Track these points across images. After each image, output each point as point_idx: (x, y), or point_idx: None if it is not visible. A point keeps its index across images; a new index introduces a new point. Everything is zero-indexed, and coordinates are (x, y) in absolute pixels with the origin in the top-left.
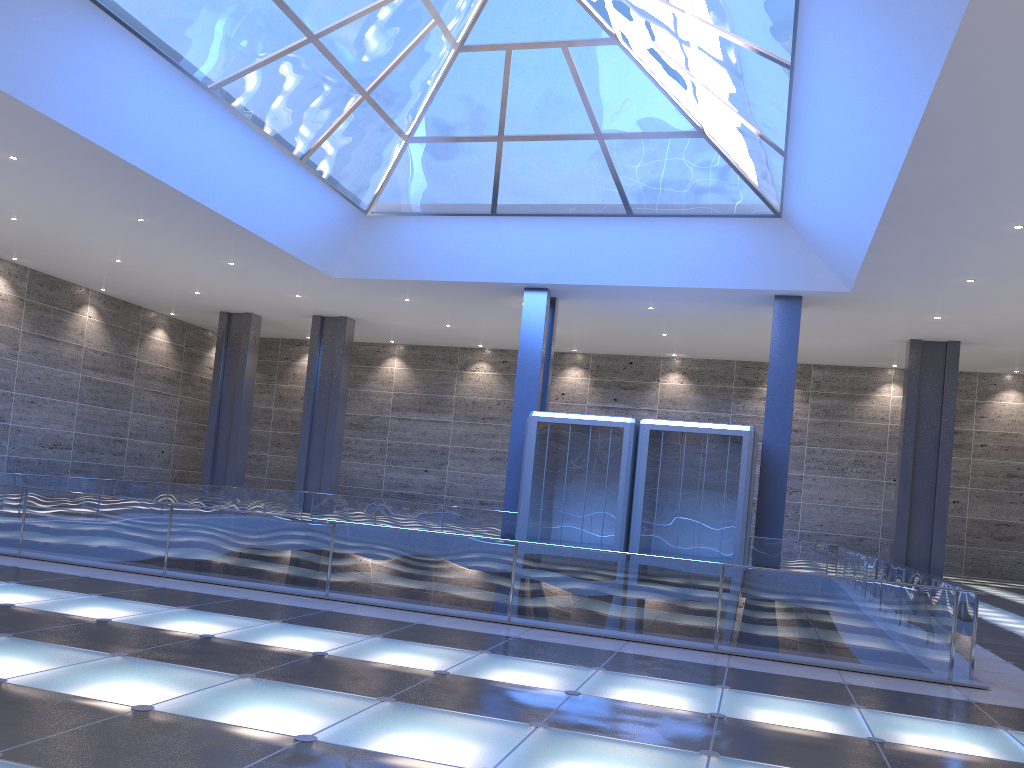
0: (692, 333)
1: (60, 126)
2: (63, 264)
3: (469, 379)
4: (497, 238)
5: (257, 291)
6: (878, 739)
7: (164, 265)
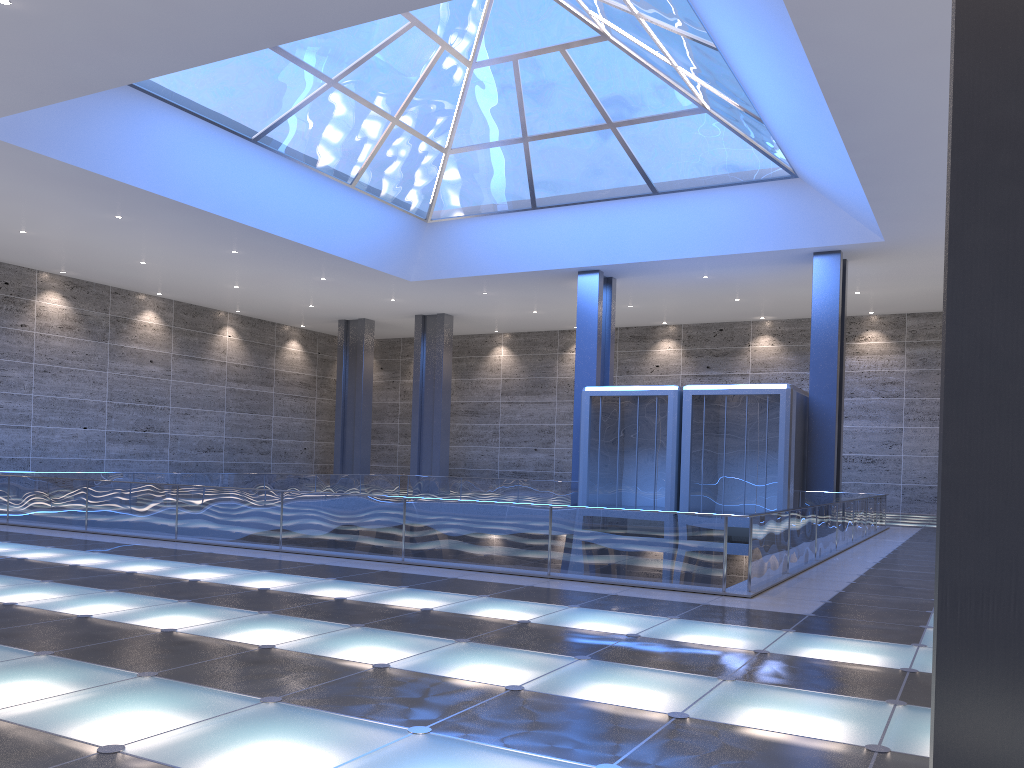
0: (763, 296)
1: (139, 189)
2: (197, 294)
3: (569, 360)
4: (542, 229)
5: (358, 299)
6: (526, 621)
7: (273, 286)
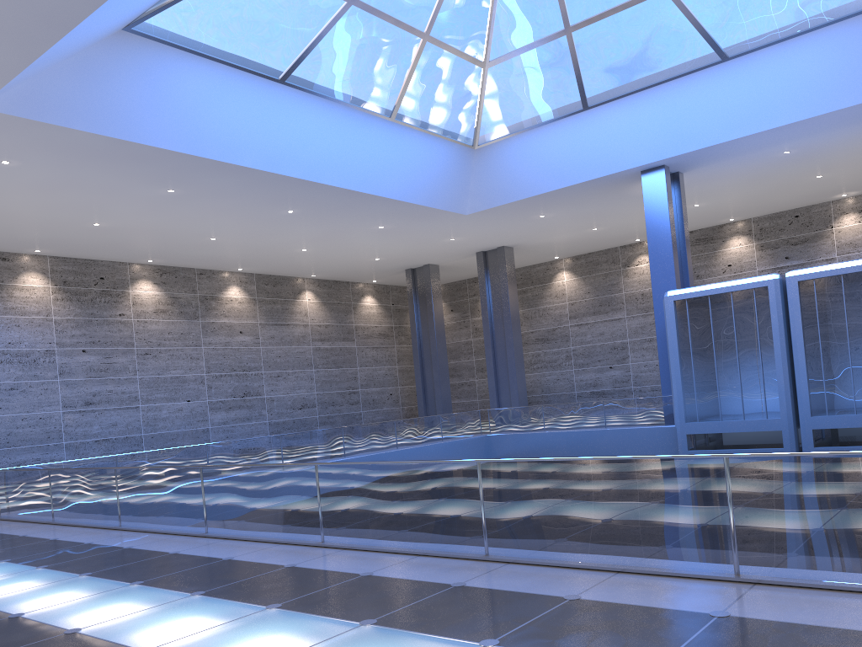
0: (851, 166)
1: (175, 153)
2: (272, 264)
3: (634, 274)
4: (597, 131)
5: (418, 244)
6: None
7: (336, 243)
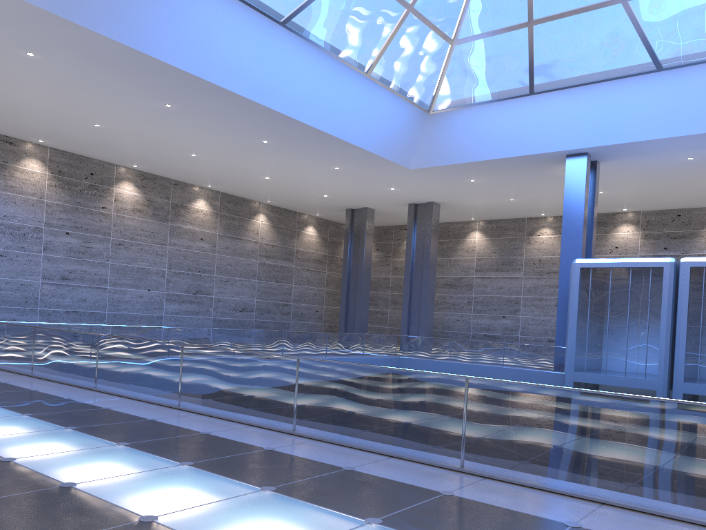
0: None
1: (180, 71)
2: (237, 186)
3: (535, 242)
4: (537, 114)
5: (363, 189)
6: None
7: (296, 177)
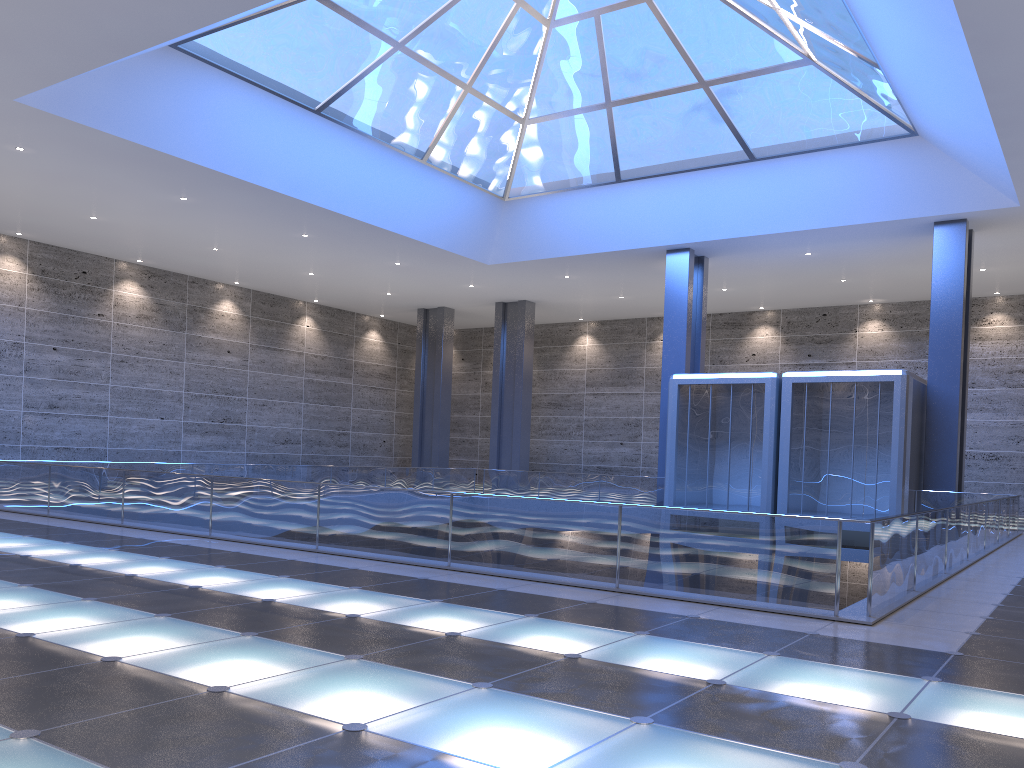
0: (873, 275)
1: (198, 166)
2: (274, 282)
3: (658, 349)
4: (627, 204)
5: (435, 286)
6: (576, 655)
7: (347, 273)
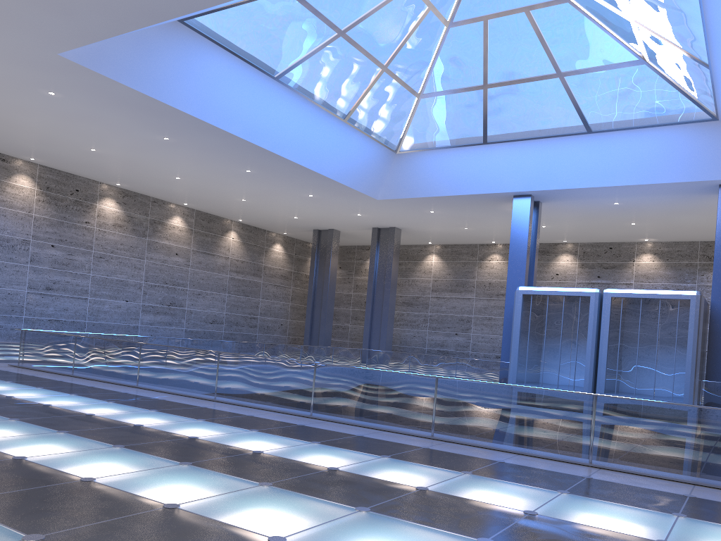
0: (656, 221)
1: (185, 114)
2: (213, 205)
3: (486, 267)
4: (489, 160)
5: (332, 213)
6: None
7: (271, 200)
